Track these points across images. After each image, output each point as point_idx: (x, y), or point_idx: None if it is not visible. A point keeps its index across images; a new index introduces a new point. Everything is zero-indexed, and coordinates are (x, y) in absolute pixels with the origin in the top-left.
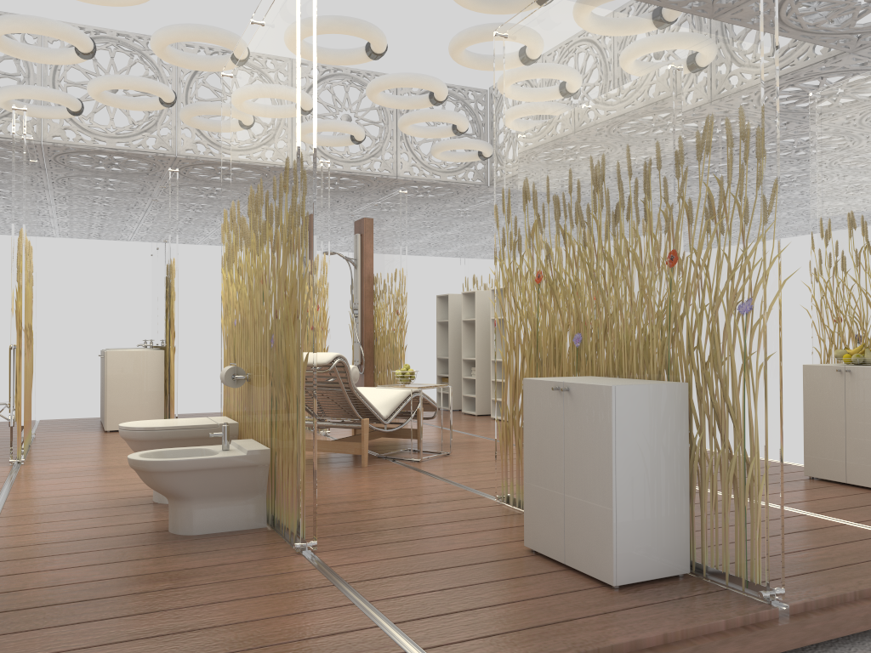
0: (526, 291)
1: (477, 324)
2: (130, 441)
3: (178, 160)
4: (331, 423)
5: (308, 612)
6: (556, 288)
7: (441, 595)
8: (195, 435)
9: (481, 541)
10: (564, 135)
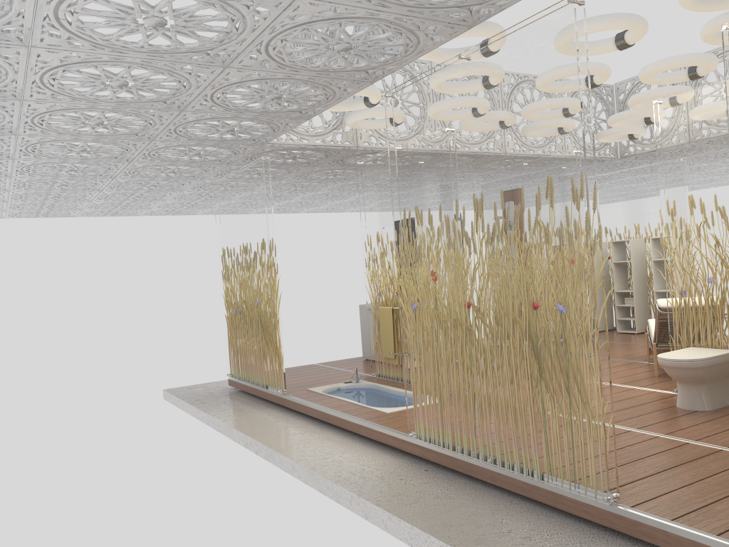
0: None
1: (632, 265)
2: (684, 369)
3: None
4: None
5: None
6: None
7: None
8: (721, 361)
9: None
10: None
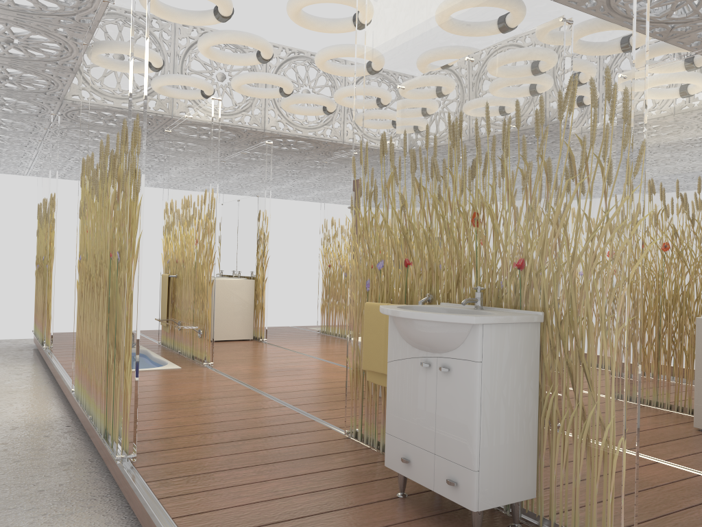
0: (651, 255)
1: None
2: None
3: (262, 133)
4: None
5: (641, 467)
6: (687, 256)
7: (700, 457)
8: None
9: (655, 424)
10: (699, 154)
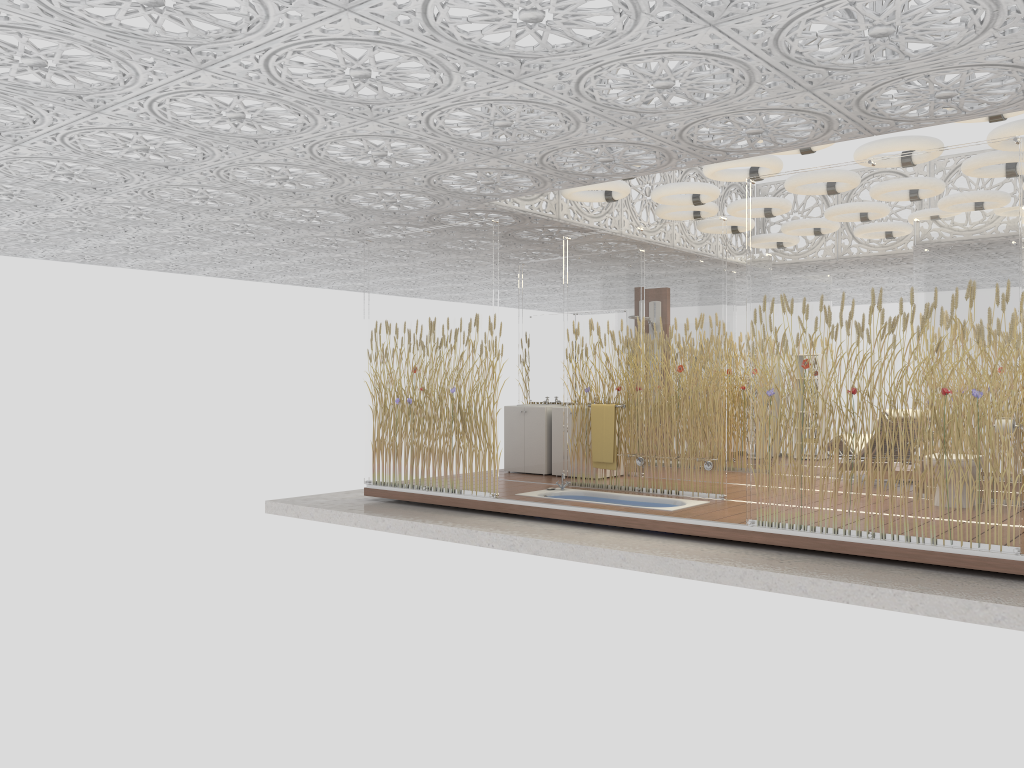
0: None
1: None
2: None
3: None
4: None
5: None
6: None
7: None
8: None
9: None
10: None
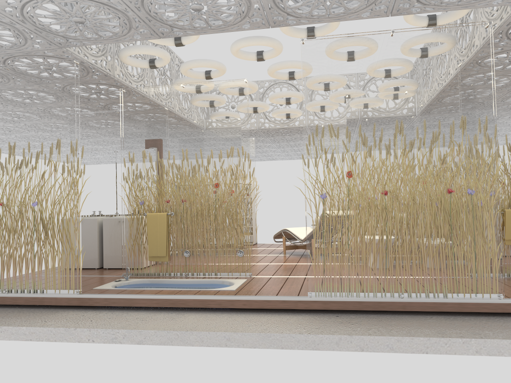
0: None
1: None
2: None
3: None
4: None
5: None
6: None
7: None
8: None
9: None
10: None
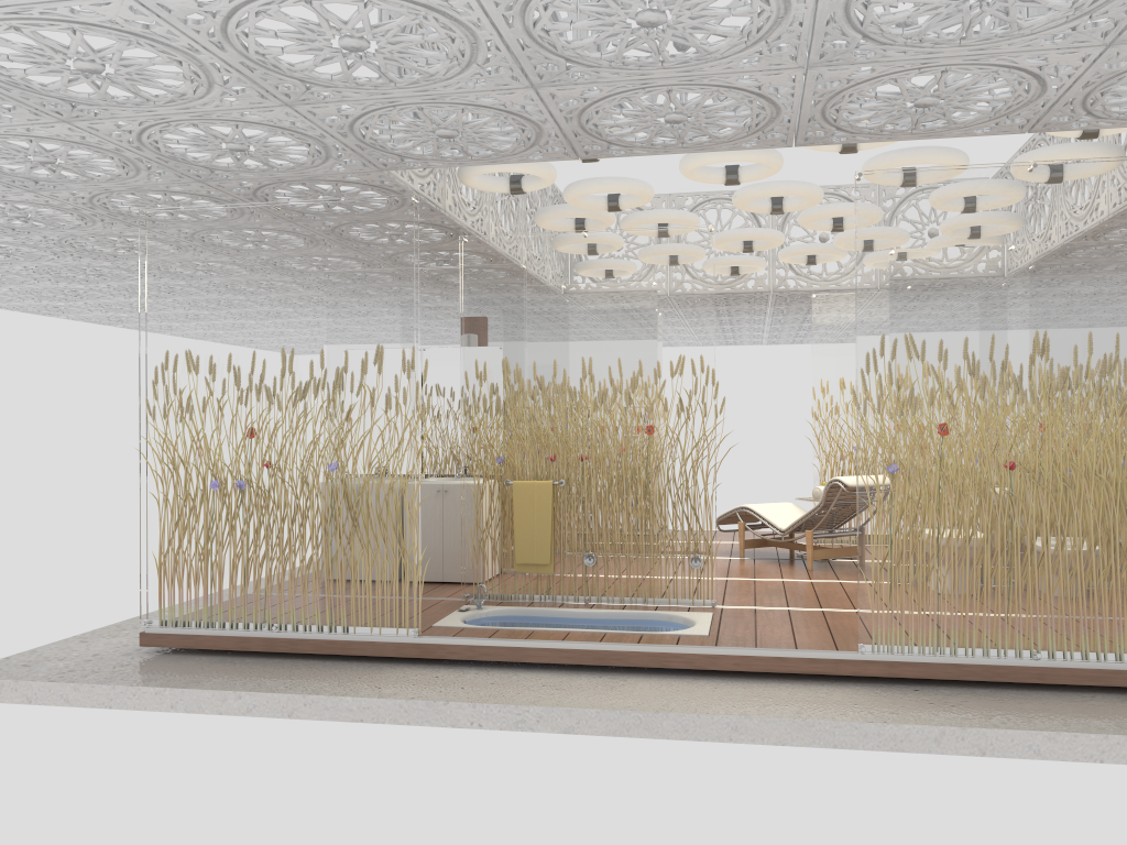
0: None
1: None
2: None
3: None
4: (840, 533)
5: None
6: None
7: None
8: None
9: None
10: None
